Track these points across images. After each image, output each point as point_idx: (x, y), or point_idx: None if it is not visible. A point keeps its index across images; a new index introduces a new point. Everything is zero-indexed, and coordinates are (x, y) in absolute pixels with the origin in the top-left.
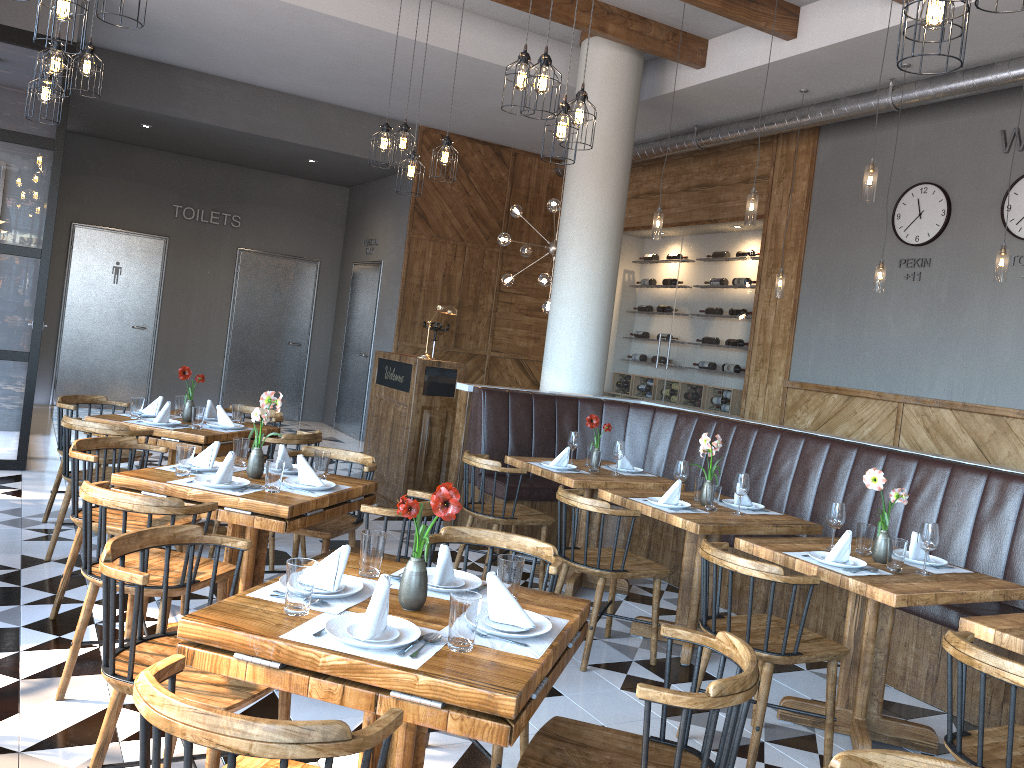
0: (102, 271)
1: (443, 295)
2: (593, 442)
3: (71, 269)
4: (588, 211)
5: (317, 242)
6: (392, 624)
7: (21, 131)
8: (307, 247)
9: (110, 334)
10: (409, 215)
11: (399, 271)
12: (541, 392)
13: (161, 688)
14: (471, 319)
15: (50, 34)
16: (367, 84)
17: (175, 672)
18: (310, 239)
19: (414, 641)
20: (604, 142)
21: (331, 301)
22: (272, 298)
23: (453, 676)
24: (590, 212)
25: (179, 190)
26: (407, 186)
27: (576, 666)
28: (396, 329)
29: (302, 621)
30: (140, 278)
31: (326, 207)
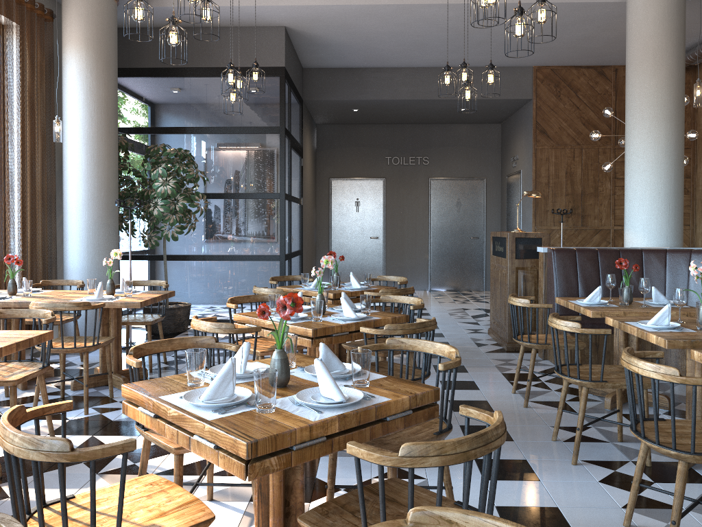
0: (349, 205)
1: (567, 188)
2: (623, 281)
3: (332, 206)
4: (645, 97)
5: (482, 165)
6: (242, 394)
7: (262, 126)
8: (475, 170)
9: (357, 243)
10: (532, 133)
11: (530, 175)
12: (607, 248)
13: (7, 413)
14: (593, 203)
15: (270, 65)
16: (479, 46)
17: (62, 410)
18: (477, 164)
19: (239, 404)
20: (653, 37)
21: (497, 205)
22: (455, 208)
23: (226, 426)
24: (647, 97)
25: (388, 147)
26: (530, 112)
27: (570, 460)
28: (532, 217)
29: (190, 389)
30: (371, 206)
31: (485, 140)
